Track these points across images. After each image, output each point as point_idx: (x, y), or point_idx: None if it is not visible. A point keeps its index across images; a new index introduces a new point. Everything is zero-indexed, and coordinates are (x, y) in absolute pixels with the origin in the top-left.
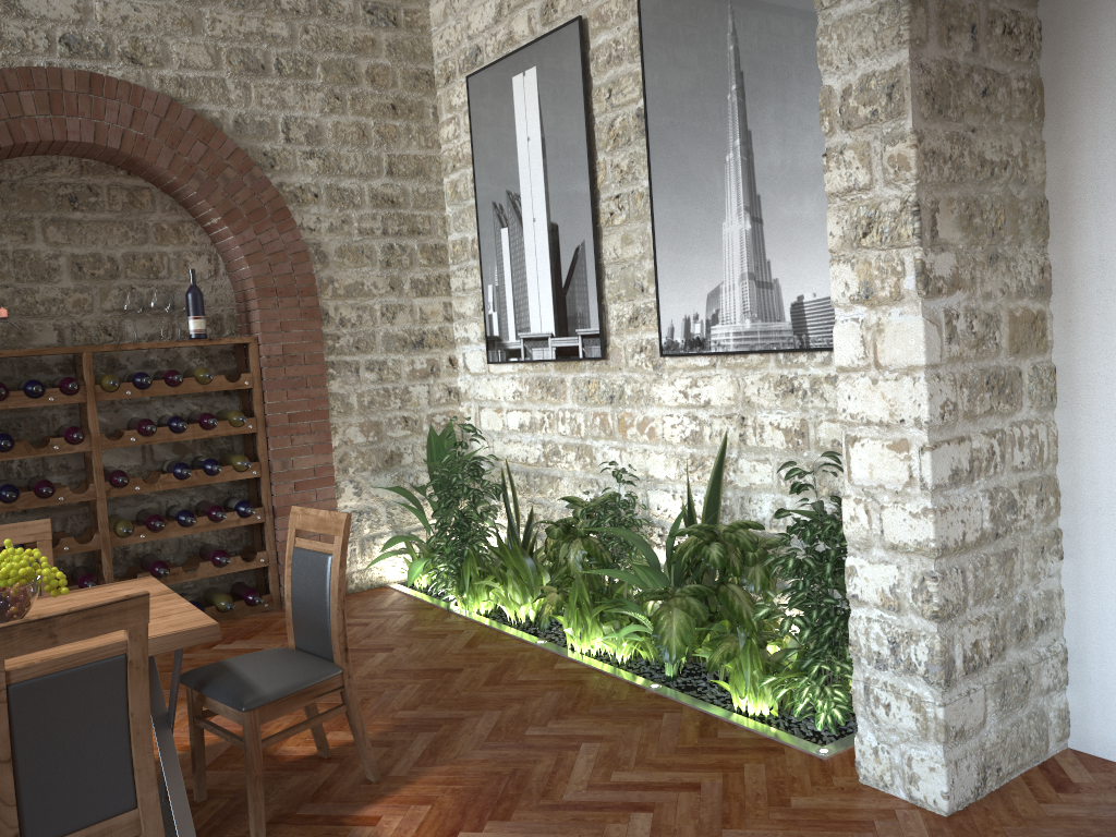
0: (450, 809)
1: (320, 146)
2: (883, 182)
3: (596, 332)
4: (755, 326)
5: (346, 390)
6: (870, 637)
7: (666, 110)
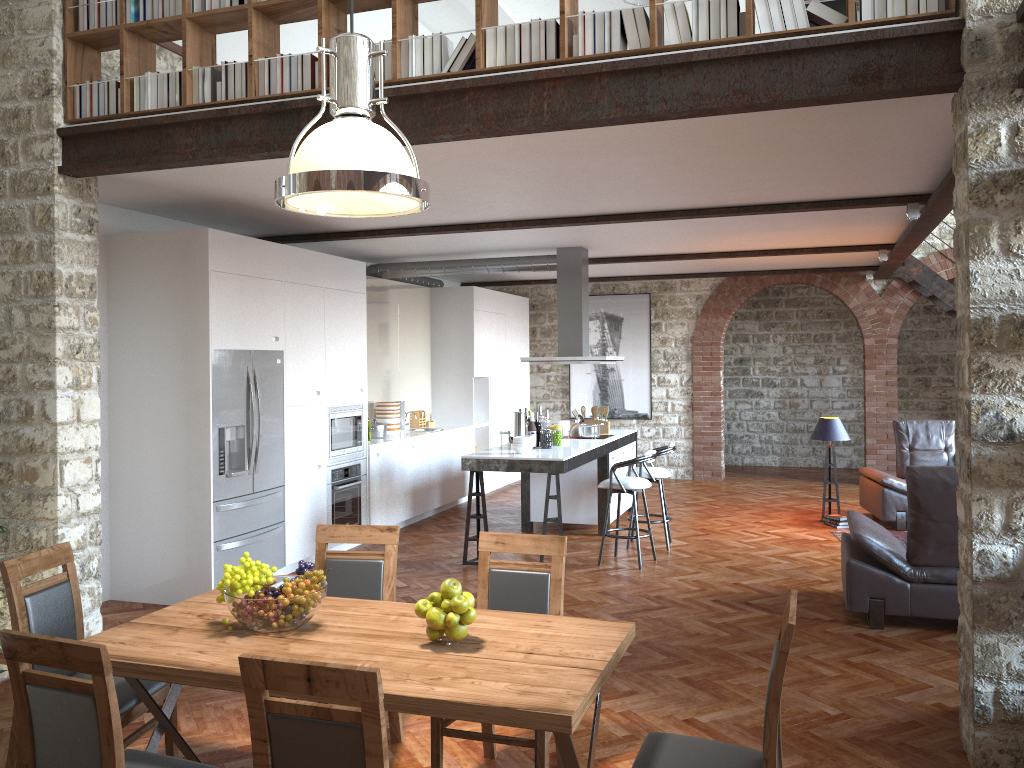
0: None
1: None
2: (84, 328)
3: None
4: None
5: None
6: None
7: None
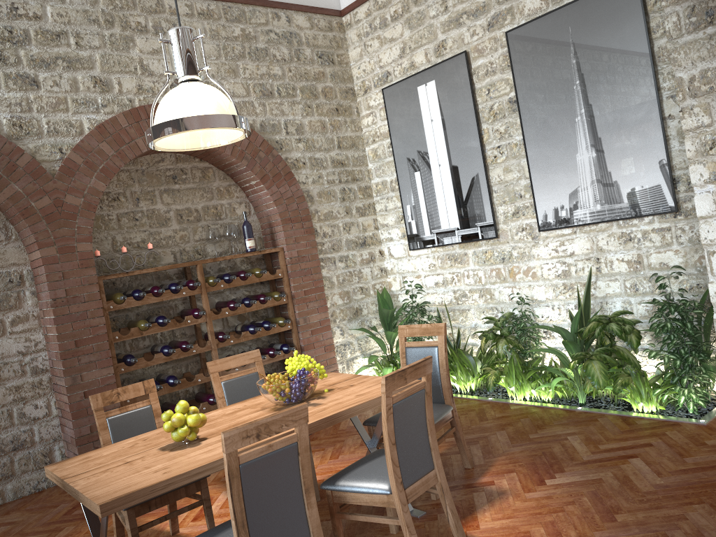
0: (527, 472)
1: (303, 135)
2: None
3: (491, 223)
4: (604, 207)
5: (330, 274)
6: None
7: (531, 97)
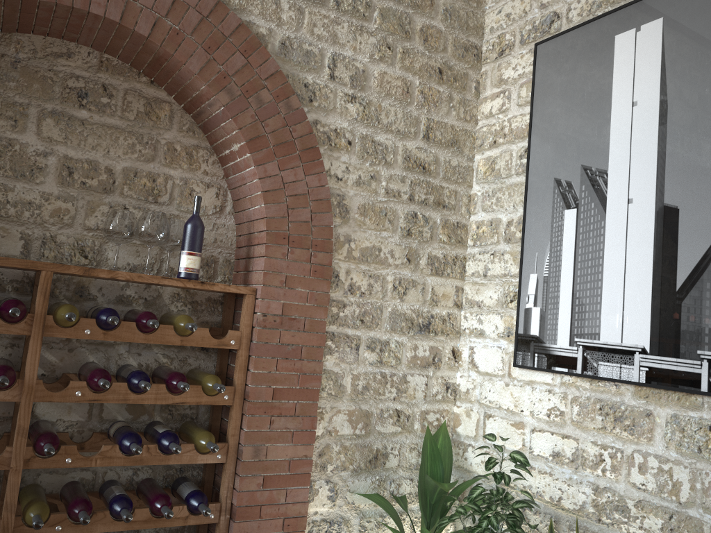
0: None
1: (363, 92)
2: None
3: None
4: None
5: (340, 369)
6: None
7: None
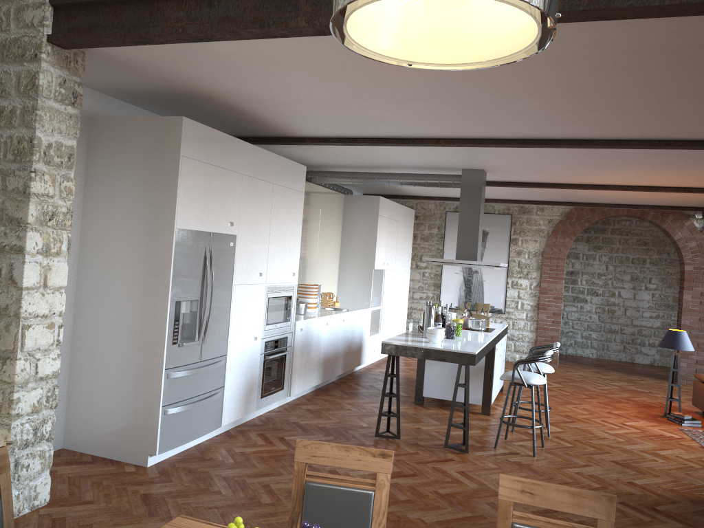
0: None
1: None
2: (59, 196)
3: None
4: None
5: None
6: (23, 432)
7: None
